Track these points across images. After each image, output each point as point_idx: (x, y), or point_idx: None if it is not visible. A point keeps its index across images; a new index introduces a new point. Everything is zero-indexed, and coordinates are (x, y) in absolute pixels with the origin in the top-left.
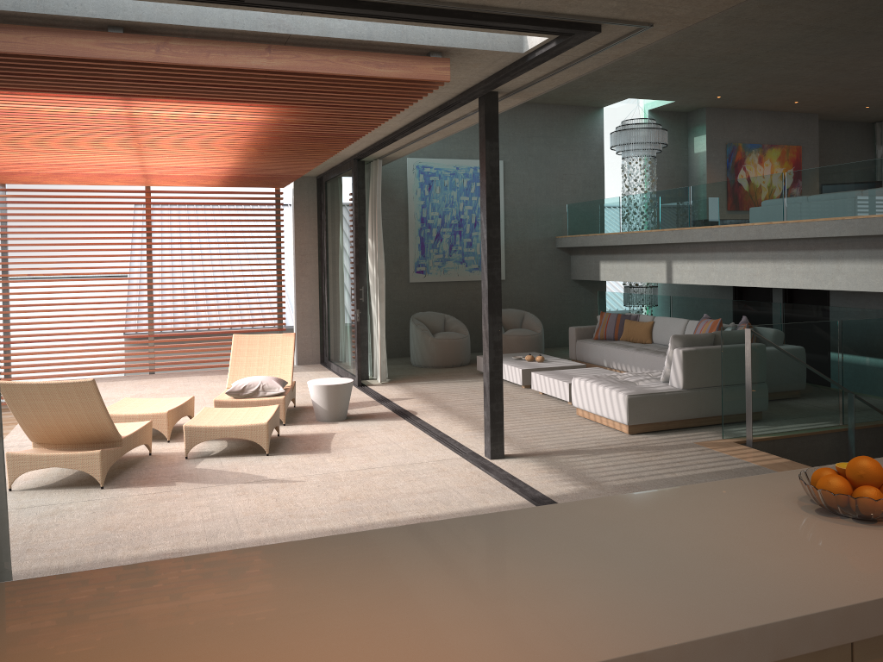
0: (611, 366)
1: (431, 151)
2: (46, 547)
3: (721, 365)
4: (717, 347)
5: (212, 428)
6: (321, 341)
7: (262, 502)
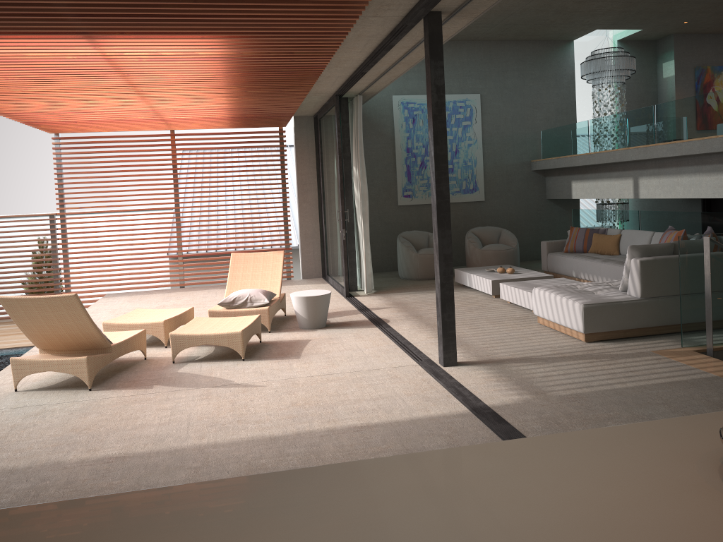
0: (579, 277)
1: (414, 88)
2: (13, 447)
3: (679, 274)
4: (676, 257)
5: (194, 336)
6: (322, 258)
7: (219, 406)
